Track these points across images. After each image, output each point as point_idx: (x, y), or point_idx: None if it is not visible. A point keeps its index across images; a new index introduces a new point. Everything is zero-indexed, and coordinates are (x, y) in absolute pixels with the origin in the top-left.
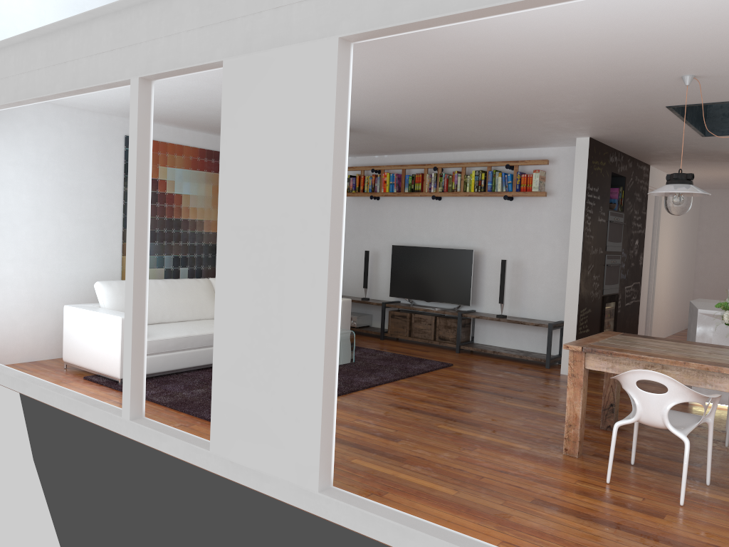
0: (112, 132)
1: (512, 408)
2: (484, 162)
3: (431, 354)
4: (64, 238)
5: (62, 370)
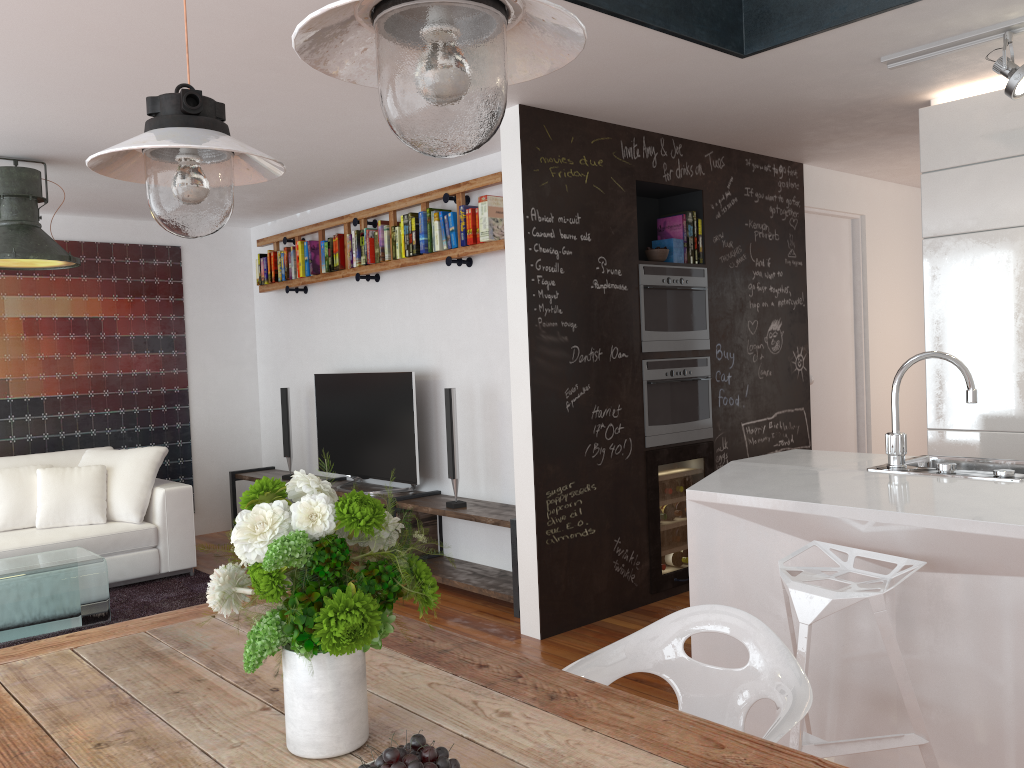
0: None
1: None
2: (415, 196)
3: None
4: None
5: None
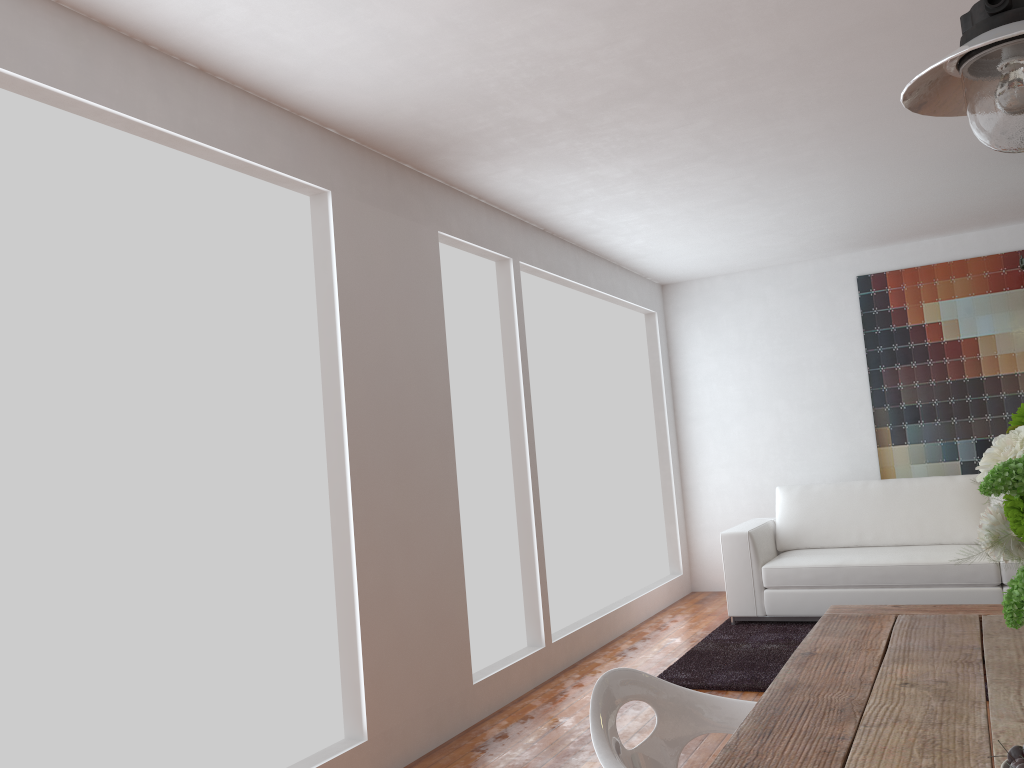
0: (836, 278)
1: None
2: None
3: None
4: (786, 431)
5: None
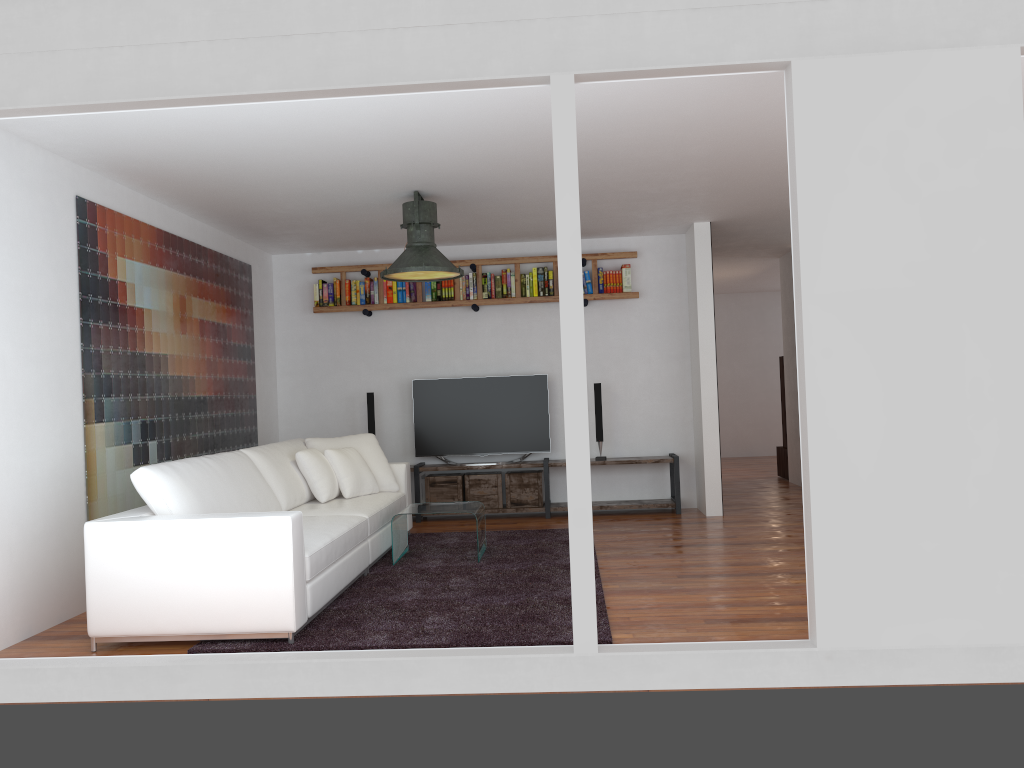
0: (61, 188)
1: (784, 552)
2: (549, 256)
3: (528, 524)
4: (12, 394)
5: (100, 655)
